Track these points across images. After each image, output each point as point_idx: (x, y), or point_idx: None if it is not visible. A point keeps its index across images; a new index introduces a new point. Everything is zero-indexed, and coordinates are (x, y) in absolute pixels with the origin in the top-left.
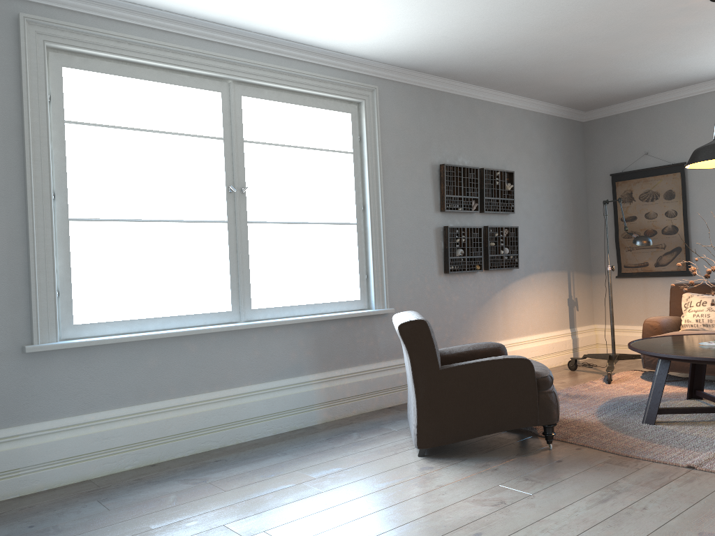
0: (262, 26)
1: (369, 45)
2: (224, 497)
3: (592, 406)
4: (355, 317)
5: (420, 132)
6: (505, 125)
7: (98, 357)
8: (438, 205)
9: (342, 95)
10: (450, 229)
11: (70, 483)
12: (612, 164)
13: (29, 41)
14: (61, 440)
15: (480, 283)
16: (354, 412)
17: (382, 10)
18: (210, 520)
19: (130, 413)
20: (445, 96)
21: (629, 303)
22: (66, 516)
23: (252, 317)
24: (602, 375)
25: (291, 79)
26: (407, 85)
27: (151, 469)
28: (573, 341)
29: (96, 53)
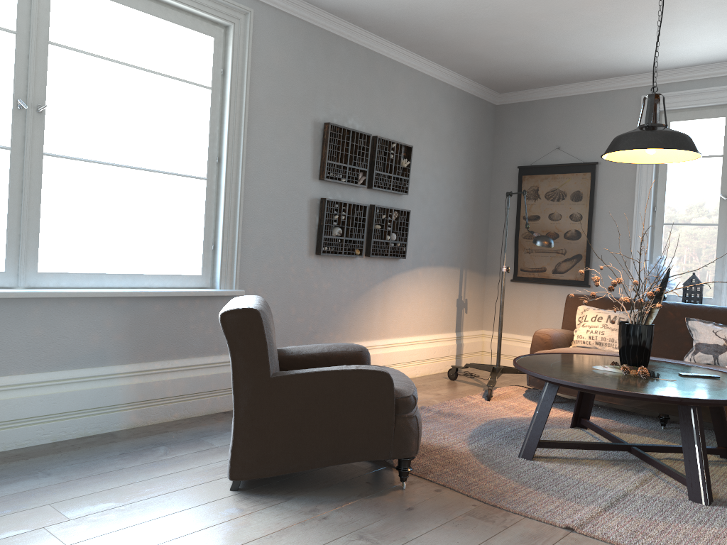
0: None
1: None
2: None
3: (465, 429)
4: (190, 297)
5: (304, 79)
6: (409, 91)
7: None
8: (317, 172)
9: (203, 10)
10: (328, 202)
11: None
12: (521, 155)
13: None
14: None
15: (359, 270)
16: (175, 417)
17: None
18: None
19: None
20: (340, 42)
21: (521, 310)
22: None
23: (37, 283)
24: (483, 389)
25: None
26: (293, 18)
27: None
28: (457, 347)
29: None
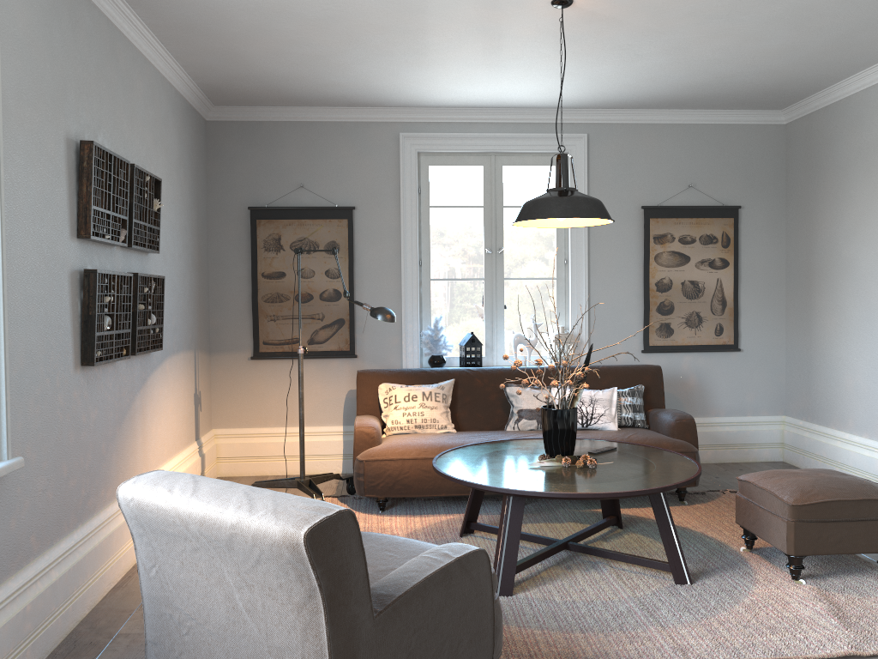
0: None
1: None
2: None
3: None
4: None
5: (53, 61)
6: (146, 94)
7: None
8: (74, 224)
9: None
10: (100, 276)
11: None
12: (250, 192)
13: None
14: None
15: (121, 379)
16: None
17: None
18: None
19: None
20: (84, 3)
21: (268, 395)
22: None
23: None
24: None
25: None
26: None
27: None
28: (202, 460)
29: None
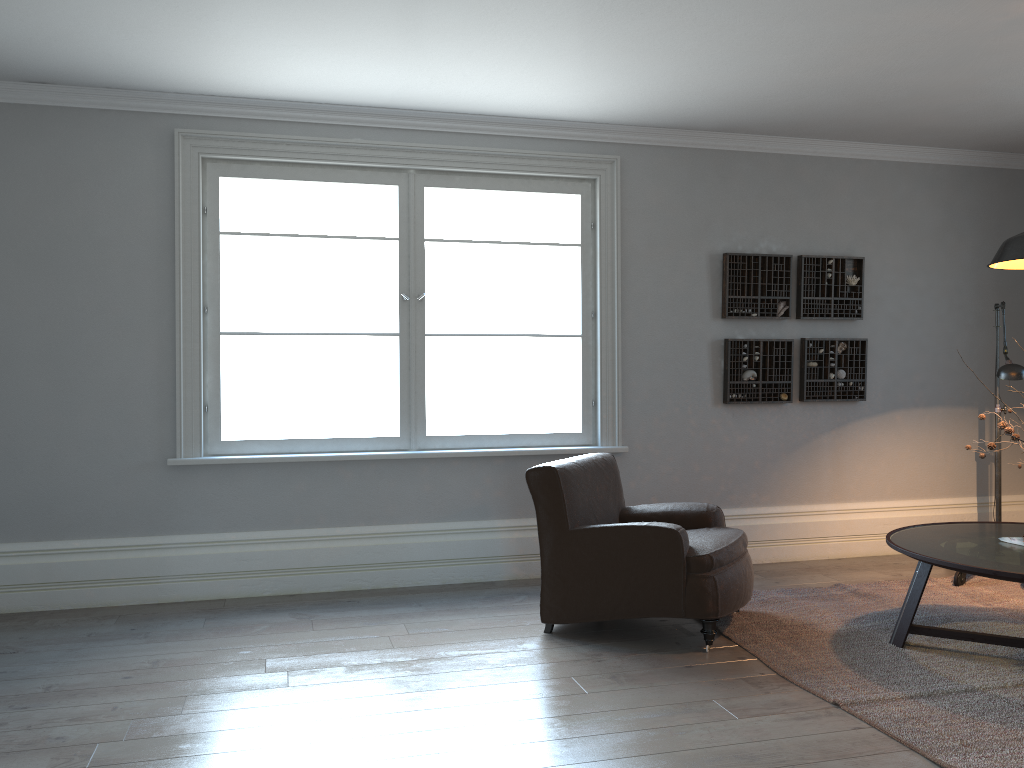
0: (439, 105)
1: (585, 110)
2: (303, 636)
3: (863, 611)
4: (569, 455)
5: (692, 210)
6: (856, 188)
7: (242, 476)
8: (718, 310)
9: (564, 172)
10: (732, 343)
11: (207, 599)
12: None
13: (184, 156)
14: (199, 554)
15: (791, 419)
16: None
17: (558, 75)
18: (262, 652)
19: (272, 537)
20: (740, 157)
21: None
22: (166, 626)
23: (426, 446)
24: None
25: (489, 160)
26: (673, 149)
27: (285, 598)
28: (980, 517)
29: (252, 159)
